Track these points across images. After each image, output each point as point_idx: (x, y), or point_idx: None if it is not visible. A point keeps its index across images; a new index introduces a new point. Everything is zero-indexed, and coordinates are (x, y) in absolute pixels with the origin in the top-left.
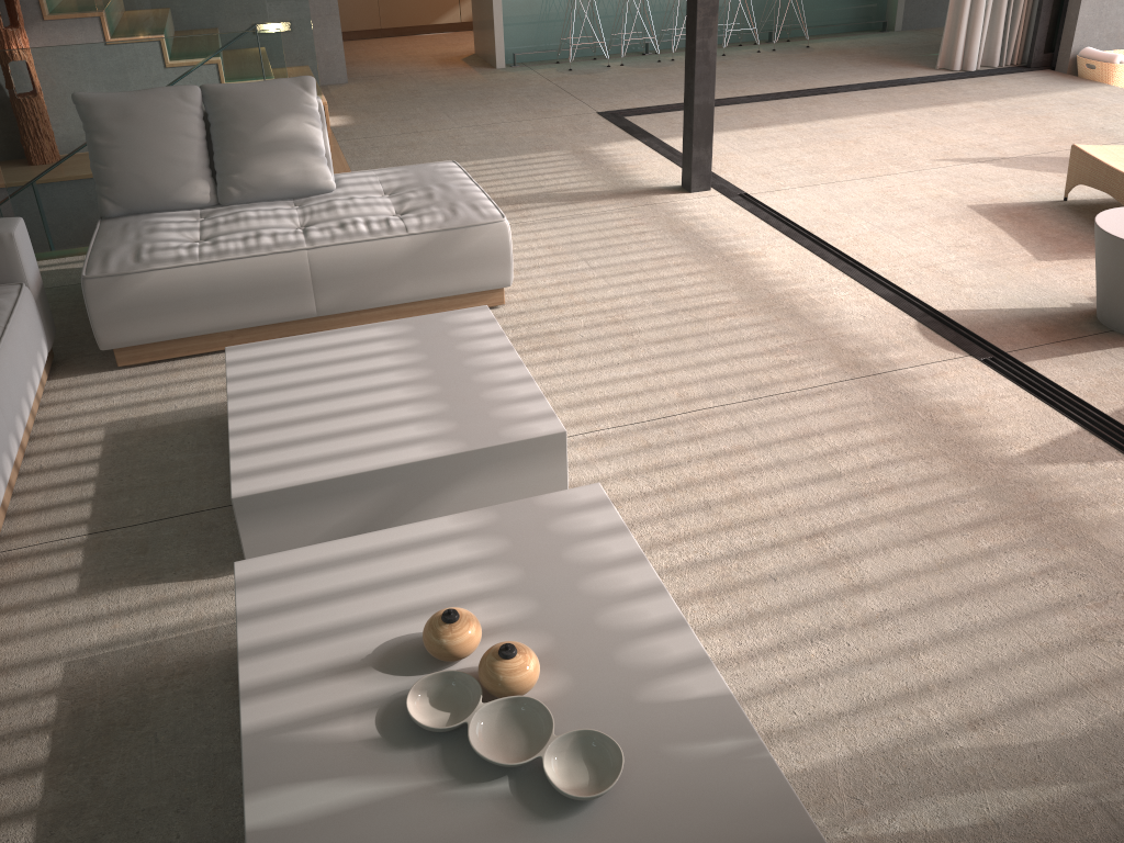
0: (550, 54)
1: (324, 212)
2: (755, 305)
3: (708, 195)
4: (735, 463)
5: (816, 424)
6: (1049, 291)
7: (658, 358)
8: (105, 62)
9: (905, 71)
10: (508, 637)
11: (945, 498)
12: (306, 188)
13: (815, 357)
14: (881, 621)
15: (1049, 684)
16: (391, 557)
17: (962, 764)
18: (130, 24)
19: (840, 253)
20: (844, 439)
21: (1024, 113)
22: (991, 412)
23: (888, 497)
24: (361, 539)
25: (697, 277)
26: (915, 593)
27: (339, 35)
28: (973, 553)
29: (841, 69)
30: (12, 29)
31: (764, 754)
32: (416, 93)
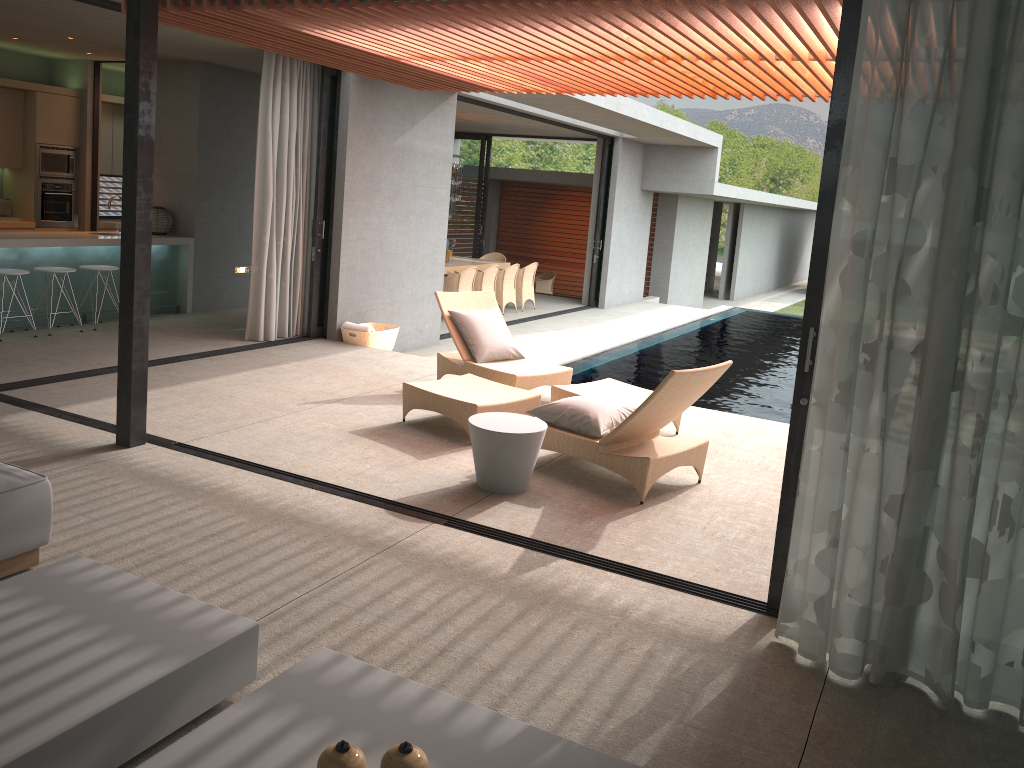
0: None
1: None
2: (266, 520)
3: (148, 448)
4: (352, 626)
5: (381, 586)
6: (442, 476)
7: (225, 573)
8: None
9: (223, 343)
10: (369, 756)
11: (493, 606)
12: None
13: (340, 545)
14: (521, 684)
15: (622, 680)
16: (218, 748)
17: (620, 736)
18: None
19: (292, 474)
20: (407, 591)
21: (332, 368)
22: (474, 552)
23: (463, 616)
24: (176, 747)
25: (199, 509)
26: (524, 662)
27: None
28: (533, 631)
29: (170, 343)
30: None
31: (576, 744)
32: None
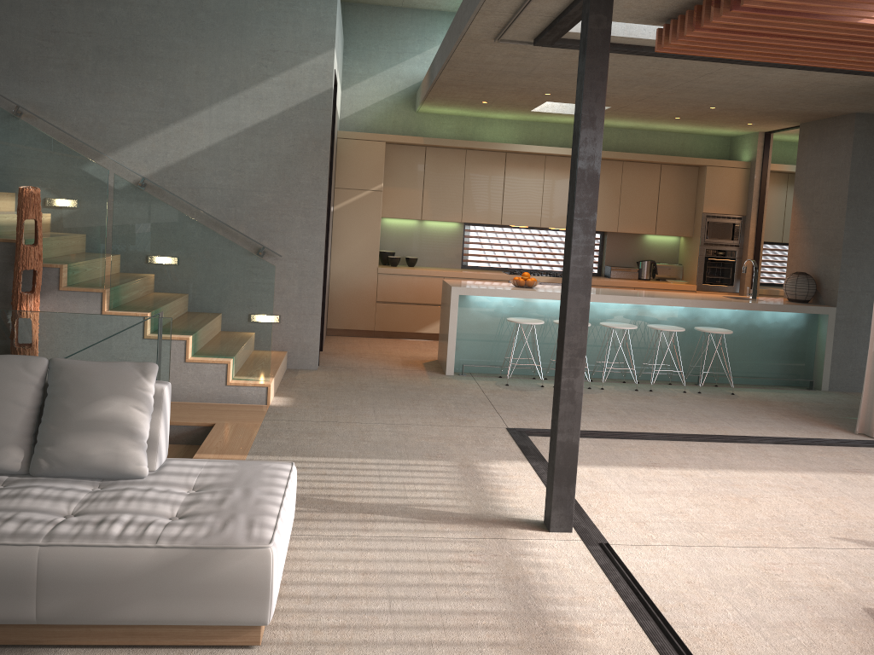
0: (496, 368)
1: (105, 501)
2: None
3: (566, 538)
4: None
5: None
6: None
7: None
8: (12, 326)
9: (822, 431)
10: None
11: None
12: (115, 470)
13: None
14: None
15: None
16: None
17: None
18: (126, 301)
19: (686, 648)
20: None
21: None
22: None
23: None
24: None
25: (499, 650)
26: None
27: (317, 331)
28: None
29: (758, 419)
30: (28, 293)
31: None
32: (363, 386)
